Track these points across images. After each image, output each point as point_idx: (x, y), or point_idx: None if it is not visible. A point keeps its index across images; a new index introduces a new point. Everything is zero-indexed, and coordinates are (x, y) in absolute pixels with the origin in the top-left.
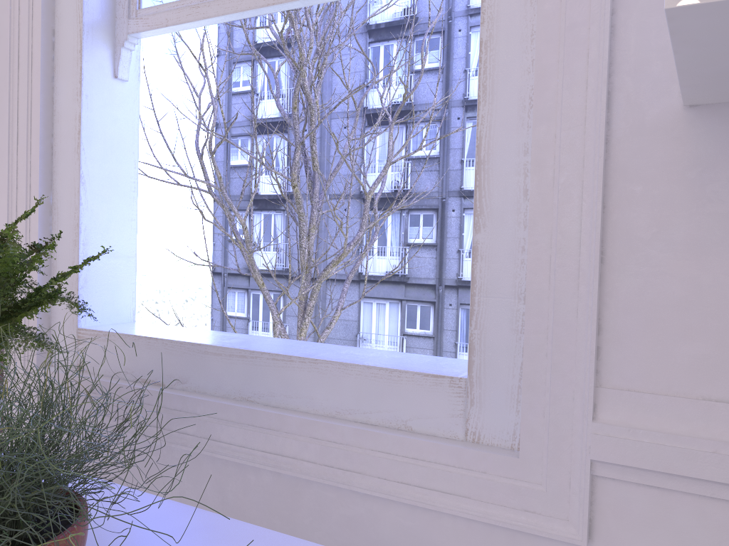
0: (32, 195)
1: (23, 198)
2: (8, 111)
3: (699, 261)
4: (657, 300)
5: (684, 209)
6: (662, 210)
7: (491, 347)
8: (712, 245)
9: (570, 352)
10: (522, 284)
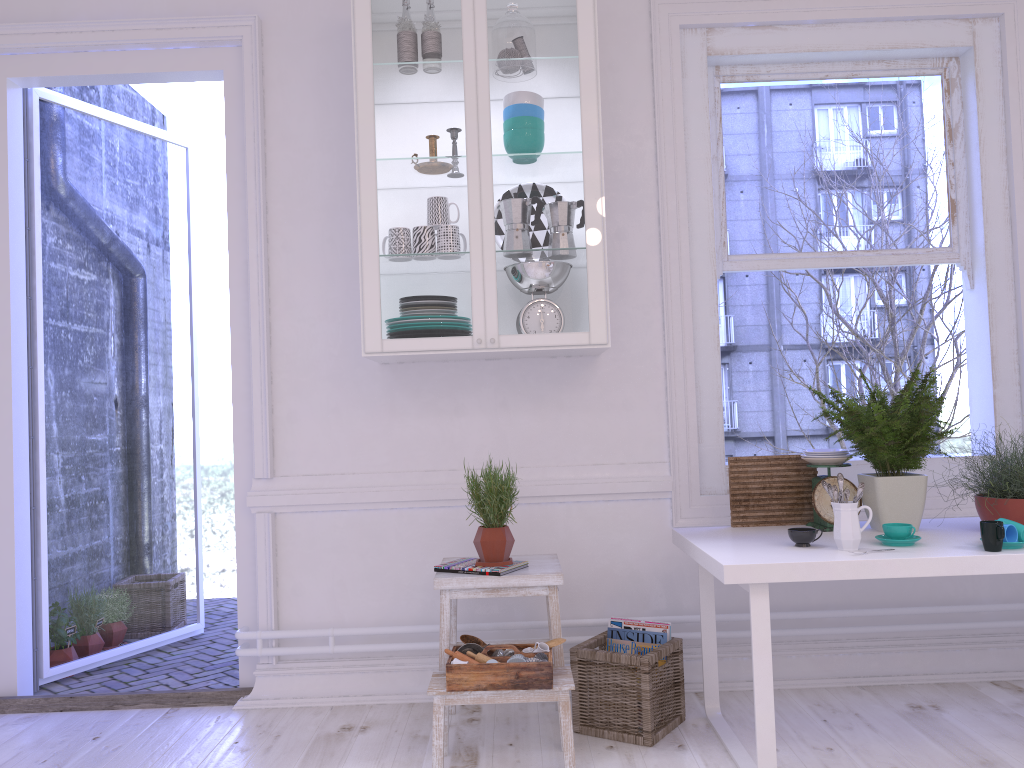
0: (687, 379)
1: (680, 381)
2: (665, 322)
3: None
4: None
5: None
6: None
7: (1006, 439)
8: None
9: None
10: (1017, 409)
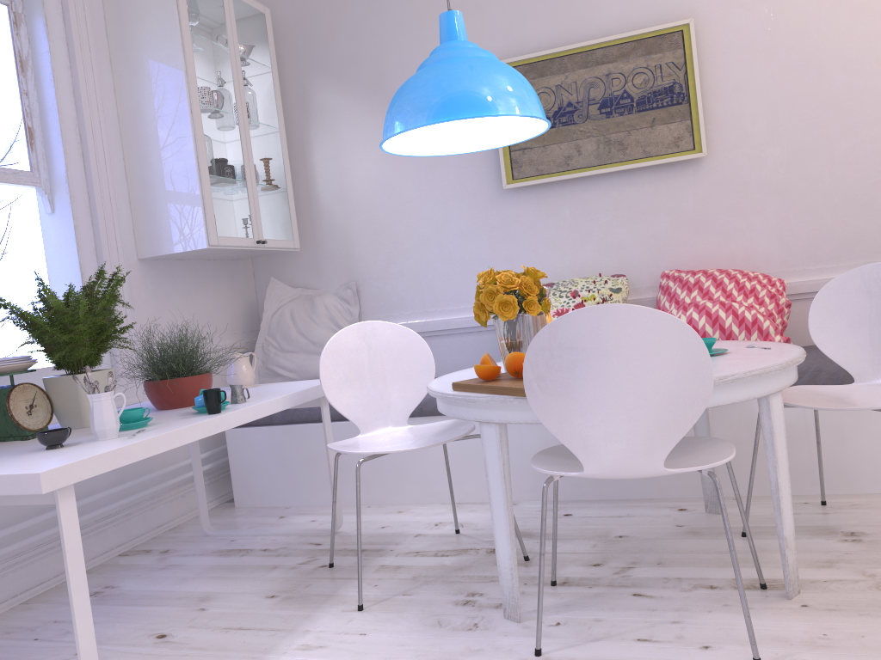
0: None
1: None
2: None
3: (148, 305)
4: (142, 318)
5: (143, 290)
6: (139, 290)
7: None
8: (150, 300)
9: (128, 339)
10: None
